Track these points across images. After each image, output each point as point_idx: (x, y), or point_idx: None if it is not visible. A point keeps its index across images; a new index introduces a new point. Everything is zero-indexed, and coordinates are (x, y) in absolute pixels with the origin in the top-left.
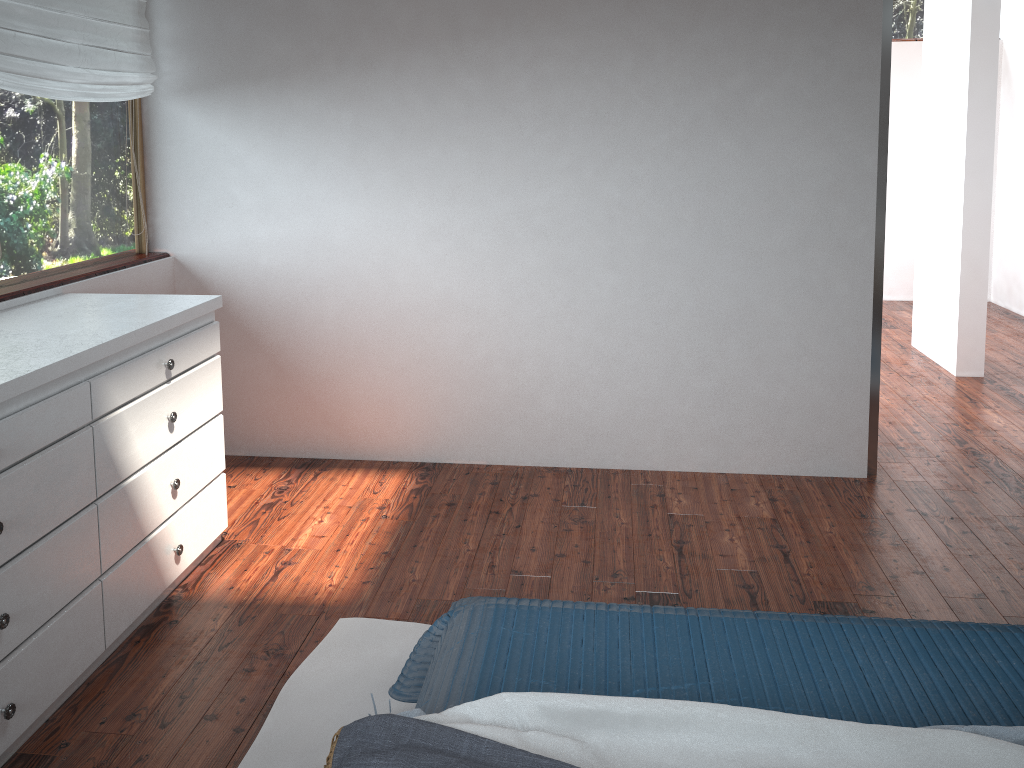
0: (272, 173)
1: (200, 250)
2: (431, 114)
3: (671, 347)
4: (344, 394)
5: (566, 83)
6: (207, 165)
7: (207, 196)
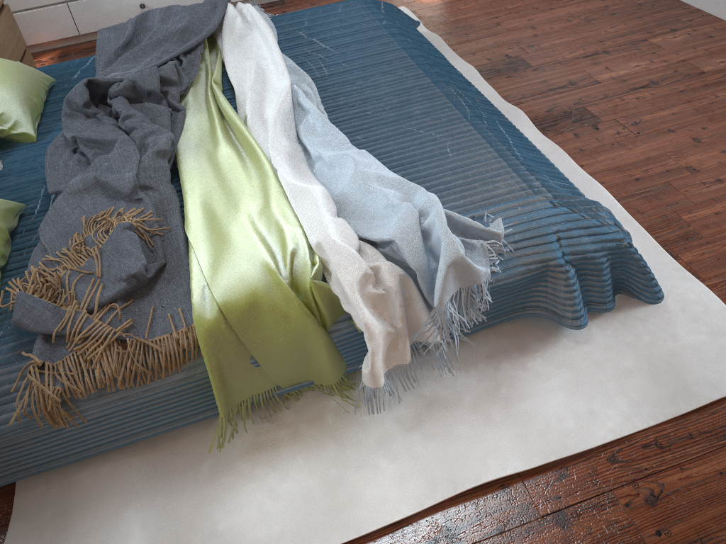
0: None
1: None
2: None
3: None
4: None
5: None
6: None
7: None
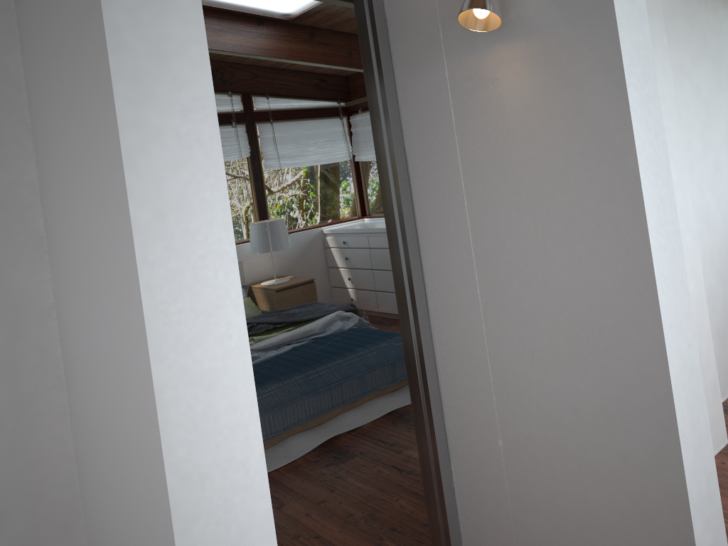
0: None
1: None
2: None
3: None
4: None
5: None
6: None
7: None
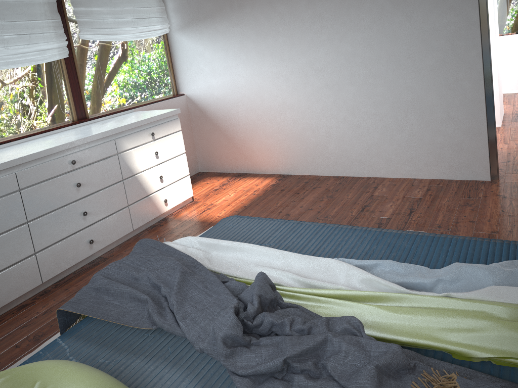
0: (213, 57)
1: (194, 91)
2: (268, 24)
3: (383, 119)
4: (251, 146)
5: (321, 1)
6: (191, 57)
7: (193, 70)
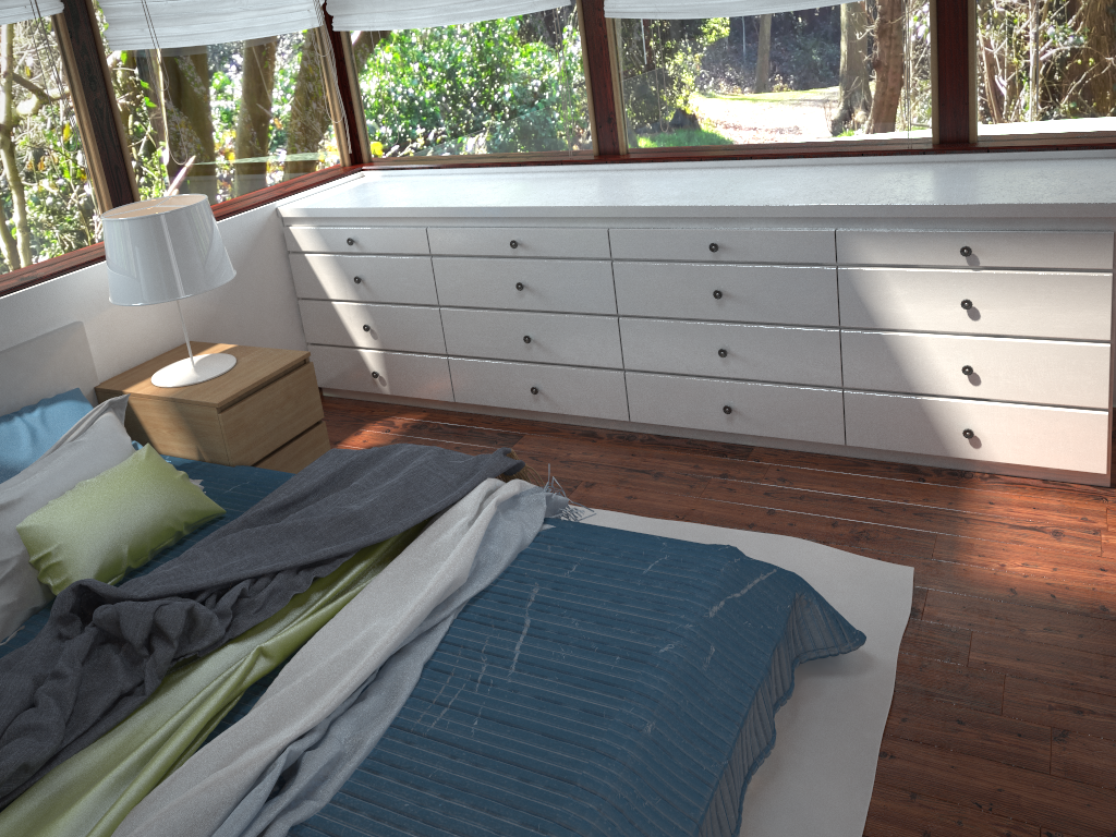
0: None
1: None
2: None
3: None
4: None
5: None
6: None
7: None
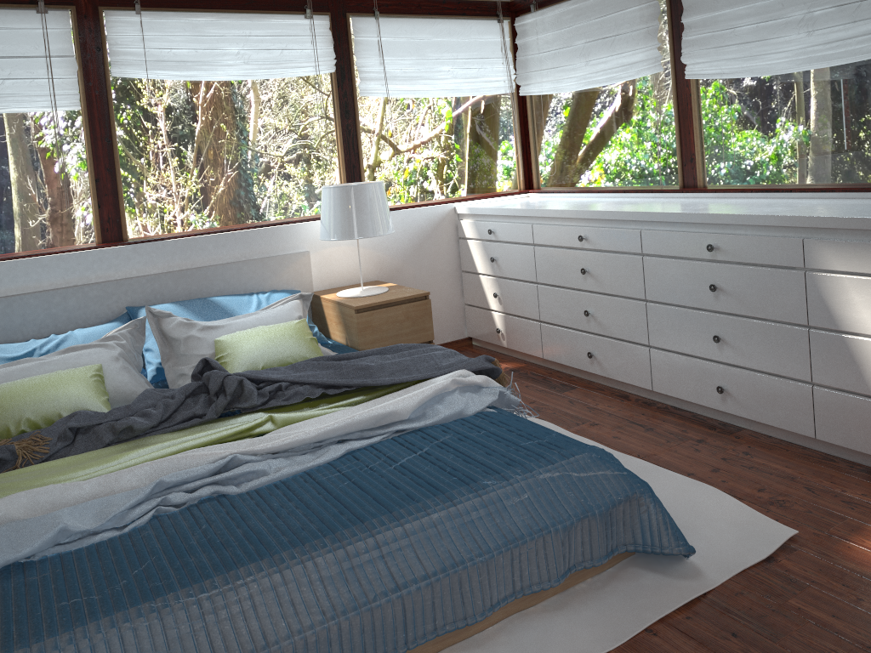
0: None
1: None
2: None
3: None
4: None
5: None
6: None
7: None
